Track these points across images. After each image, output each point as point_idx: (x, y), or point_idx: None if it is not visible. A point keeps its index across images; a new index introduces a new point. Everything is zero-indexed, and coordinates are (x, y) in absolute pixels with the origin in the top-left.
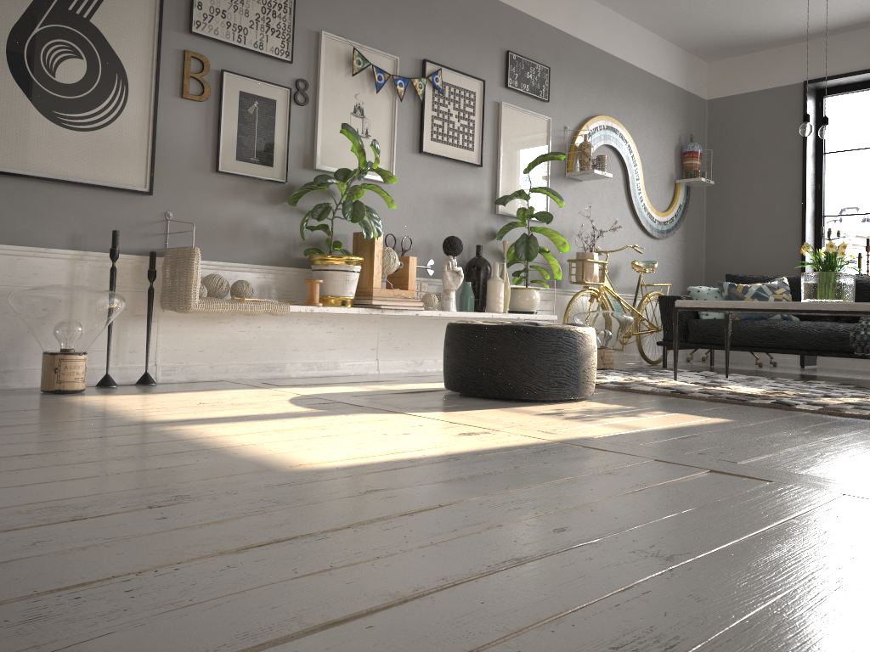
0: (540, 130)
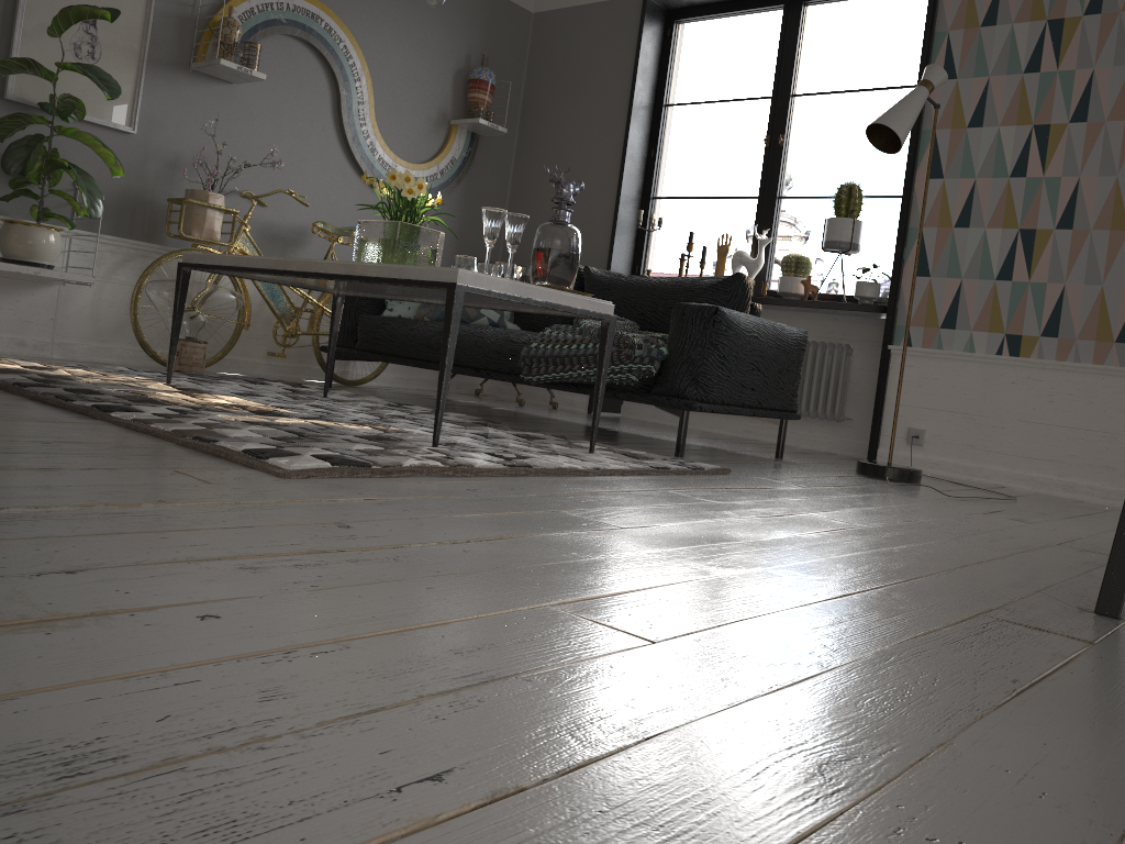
0: None
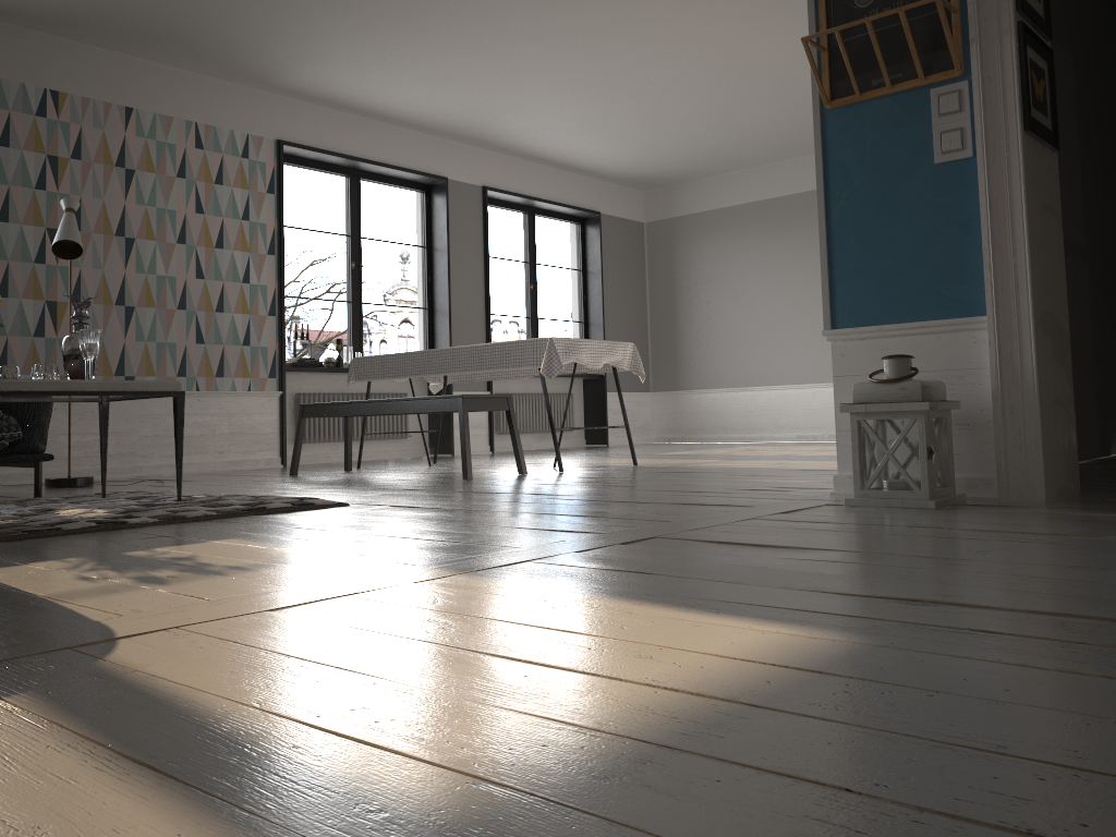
0: None
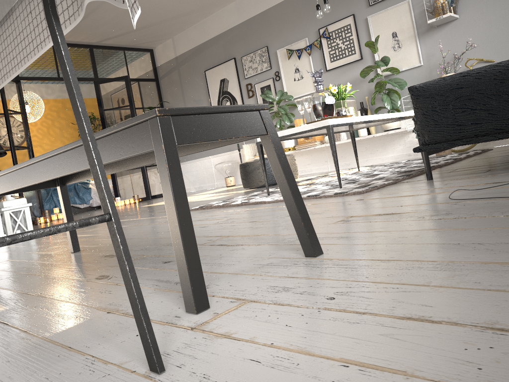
0: (402, 12)
